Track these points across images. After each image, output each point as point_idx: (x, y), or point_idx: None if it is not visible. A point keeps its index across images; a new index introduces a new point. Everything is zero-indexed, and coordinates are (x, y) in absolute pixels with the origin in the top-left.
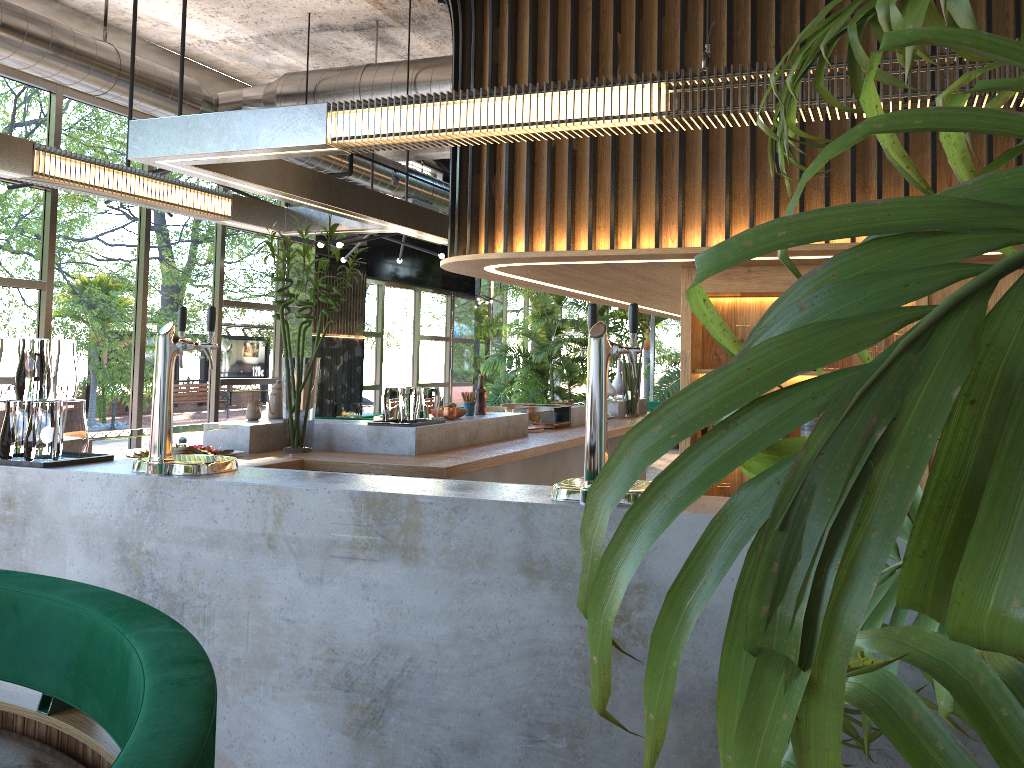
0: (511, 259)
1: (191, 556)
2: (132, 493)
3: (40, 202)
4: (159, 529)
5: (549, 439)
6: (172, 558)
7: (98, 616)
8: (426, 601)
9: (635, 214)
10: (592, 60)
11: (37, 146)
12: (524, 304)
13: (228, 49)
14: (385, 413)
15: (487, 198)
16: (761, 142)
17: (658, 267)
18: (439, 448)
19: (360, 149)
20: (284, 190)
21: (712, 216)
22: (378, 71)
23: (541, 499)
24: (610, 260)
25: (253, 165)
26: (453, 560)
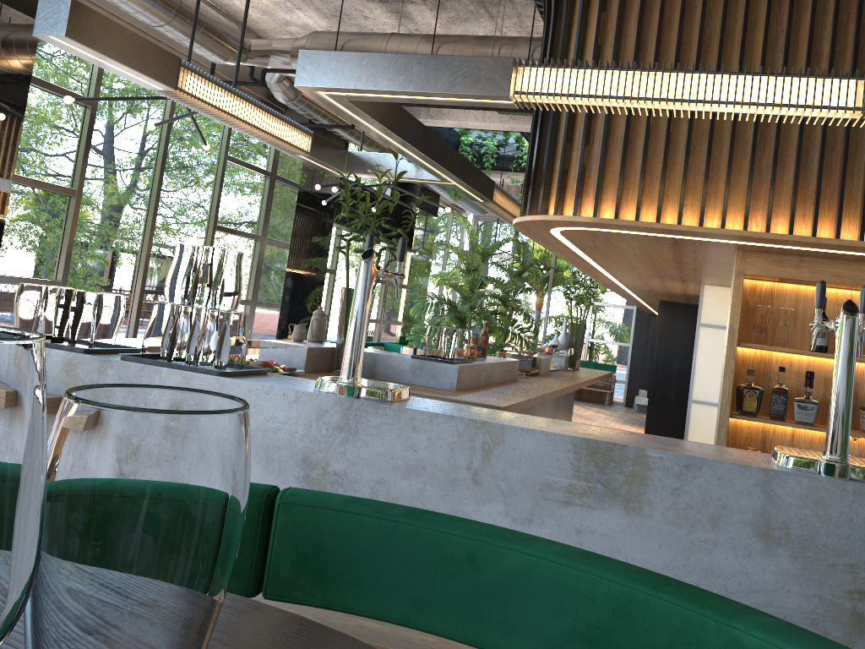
0: (599, 224)
1: (384, 482)
2: (322, 412)
3: (80, 117)
4: (350, 451)
5: (544, 386)
6: (362, 481)
7: (639, 588)
8: (647, 554)
9: (726, 197)
10: (697, 53)
11: (182, 63)
12: (443, 259)
13: (257, 3)
14: (427, 349)
15: (580, 166)
16: (851, 147)
17: (716, 247)
18: (469, 386)
19: (533, 105)
20: (398, 135)
21: (797, 208)
22: (403, 40)
23: (772, 465)
24: (688, 236)
25: (383, 108)
26: (681, 516)
